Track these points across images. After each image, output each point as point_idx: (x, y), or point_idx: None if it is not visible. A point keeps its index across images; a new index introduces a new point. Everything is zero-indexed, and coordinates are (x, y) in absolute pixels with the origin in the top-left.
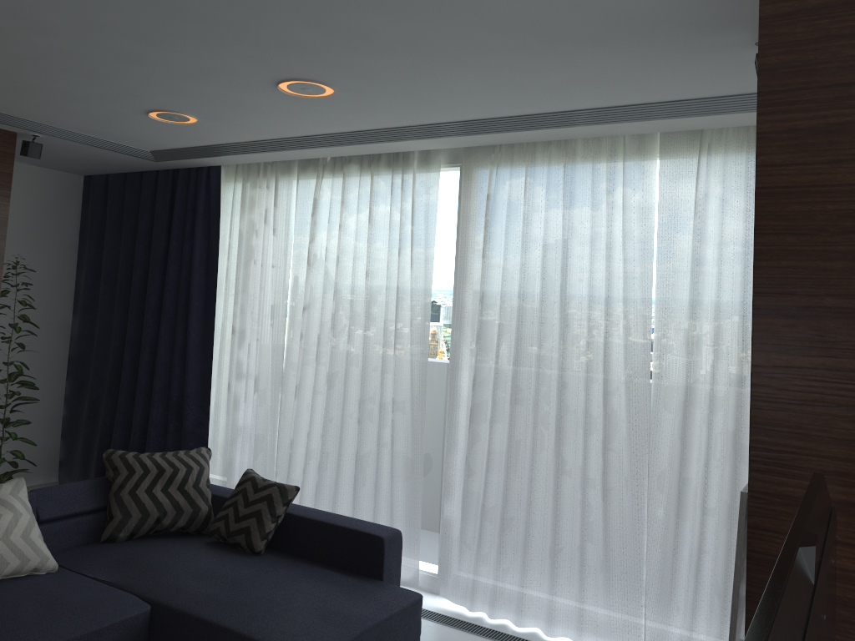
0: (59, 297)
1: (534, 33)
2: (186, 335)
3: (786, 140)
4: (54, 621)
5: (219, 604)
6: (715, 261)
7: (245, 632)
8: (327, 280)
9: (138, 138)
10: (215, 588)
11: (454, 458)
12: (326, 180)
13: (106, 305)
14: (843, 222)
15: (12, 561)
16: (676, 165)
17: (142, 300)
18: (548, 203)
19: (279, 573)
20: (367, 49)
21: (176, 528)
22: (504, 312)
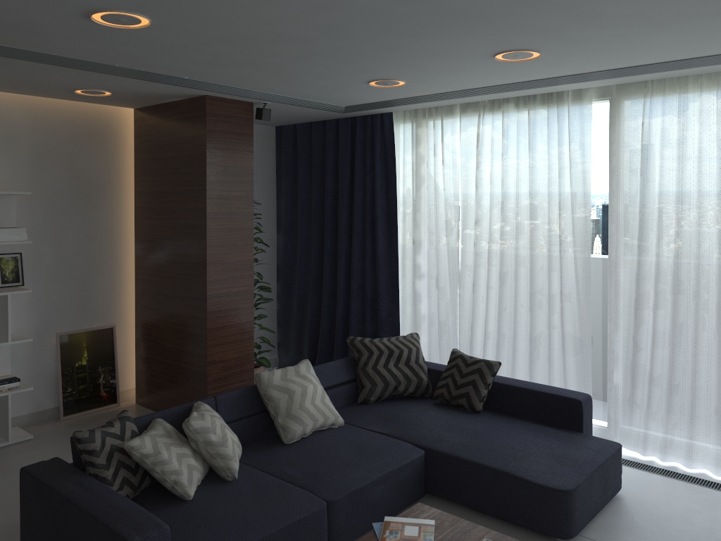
0: (267, 221)
1: None
2: (373, 246)
3: None
4: (369, 461)
5: (475, 450)
6: None
7: (507, 470)
8: (493, 199)
9: (344, 98)
10: (464, 438)
11: (621, 337)
12: (486, 118)
13: (304, 226)
14: None
15: (319, 418)
16: None
17: (333, 220)
18: (701, 127)
19: (503, 427)
20: (595, 25)
21: (407, 393)
22: (662, 219)
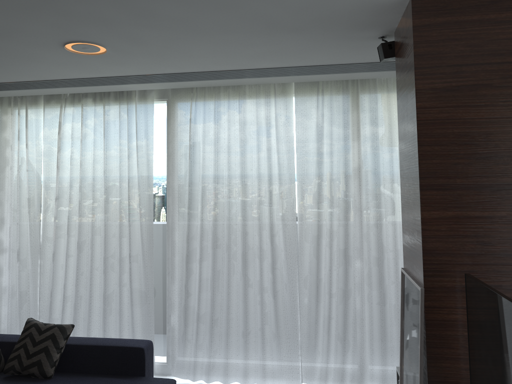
0: None
1: (265, 23)
2: None
3: (431, 94)
4: None
5: None
6: (328, 155)
7: None
8: (73, 178)
9: None
10: None
11: (176, 287)
12: (67, 109)
13: None
14: (463, 138)
15: None
16: (304, 101)
17: None
18: (229, 123)
19: None
20: (150, 25)
21: None
22: (205, 192)
